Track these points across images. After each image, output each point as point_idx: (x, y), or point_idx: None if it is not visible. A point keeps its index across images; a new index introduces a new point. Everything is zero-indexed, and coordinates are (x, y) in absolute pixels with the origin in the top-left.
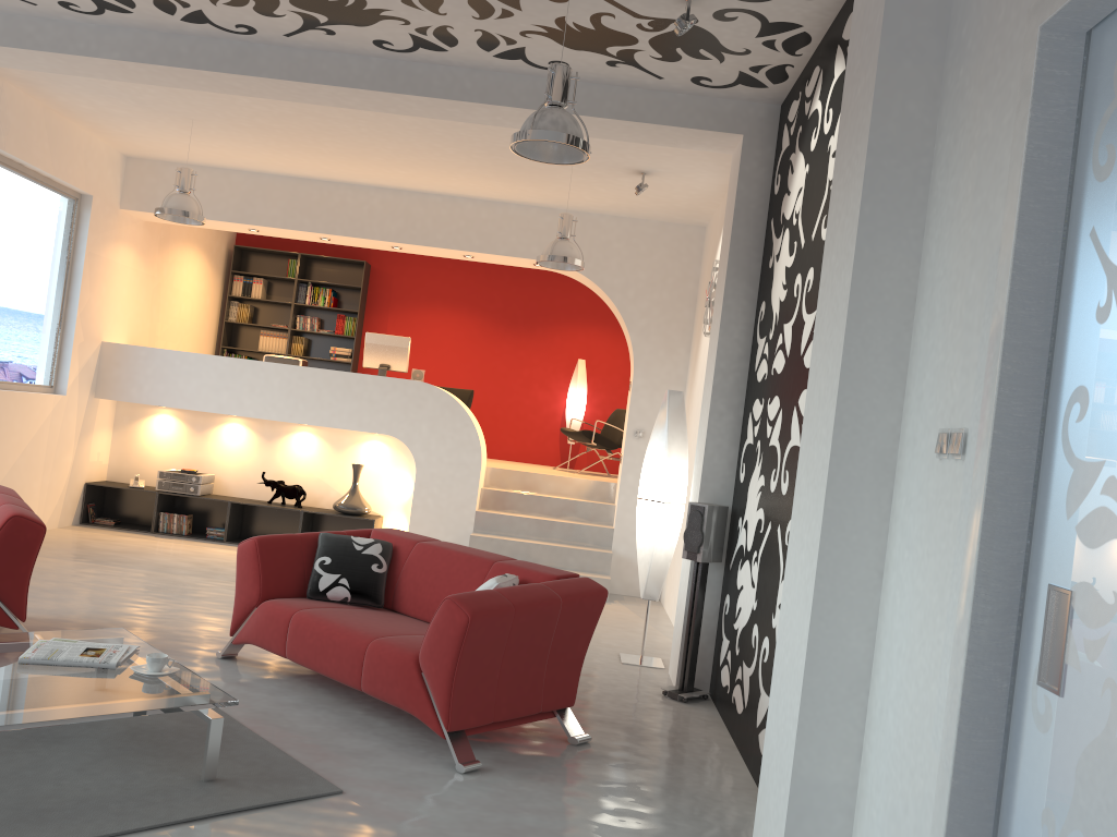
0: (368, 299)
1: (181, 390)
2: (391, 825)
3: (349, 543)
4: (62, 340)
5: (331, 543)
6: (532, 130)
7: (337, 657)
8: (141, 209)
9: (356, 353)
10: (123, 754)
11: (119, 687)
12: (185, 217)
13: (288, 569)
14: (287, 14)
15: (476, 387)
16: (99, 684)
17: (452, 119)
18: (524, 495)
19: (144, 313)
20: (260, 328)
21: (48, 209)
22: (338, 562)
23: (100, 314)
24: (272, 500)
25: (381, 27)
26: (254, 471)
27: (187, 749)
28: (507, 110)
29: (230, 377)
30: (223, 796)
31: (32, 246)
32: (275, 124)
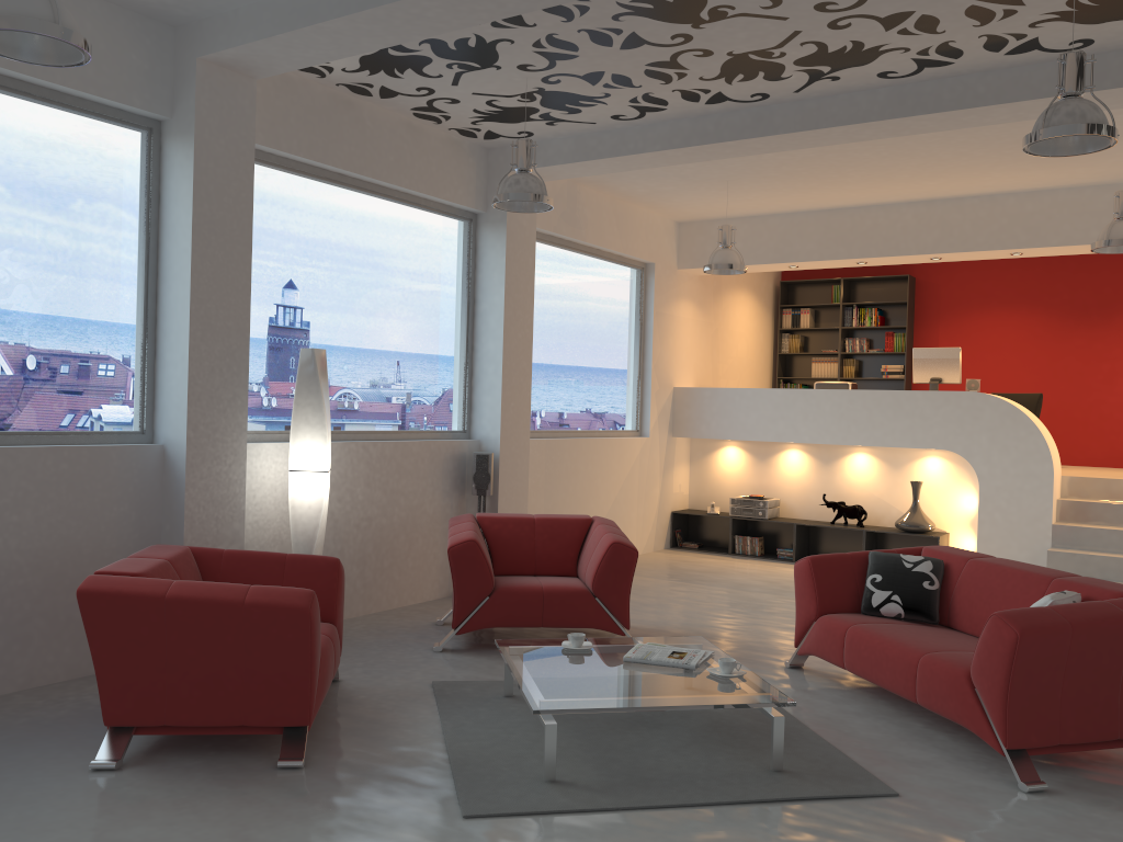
0: (915, 312)
1: (742, 423)
2: (945, 830)
3: (898, 561)
4: (642, 390)
5: (880, 561)
6: (1044, 129)
7: (891, 670)
8: (694, 266)
9: (908, 368)
10: (707, 742)
11: (697, 684)
12: (729, 269)
13: (841, 586)
14: (793, 74)
15: (1046, 389)
16: (682, 681)
17: (969, 126)
18: (1110, 505)
19: (706, 357)
20: (811, 356)
21: (621, 282)
22: (889, 580)
23: (670, 363)
24: (834, 521)
25: (882, 61)
26: (815, 493)
27: (758, 743)
28: (1028, 104)
29: (784, 407)
30: (788, 785)
31: (612, 315)
32: (799, 168)
